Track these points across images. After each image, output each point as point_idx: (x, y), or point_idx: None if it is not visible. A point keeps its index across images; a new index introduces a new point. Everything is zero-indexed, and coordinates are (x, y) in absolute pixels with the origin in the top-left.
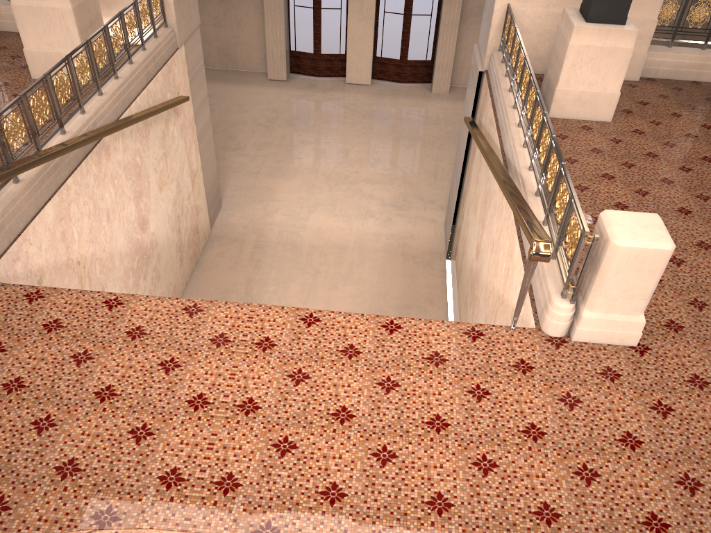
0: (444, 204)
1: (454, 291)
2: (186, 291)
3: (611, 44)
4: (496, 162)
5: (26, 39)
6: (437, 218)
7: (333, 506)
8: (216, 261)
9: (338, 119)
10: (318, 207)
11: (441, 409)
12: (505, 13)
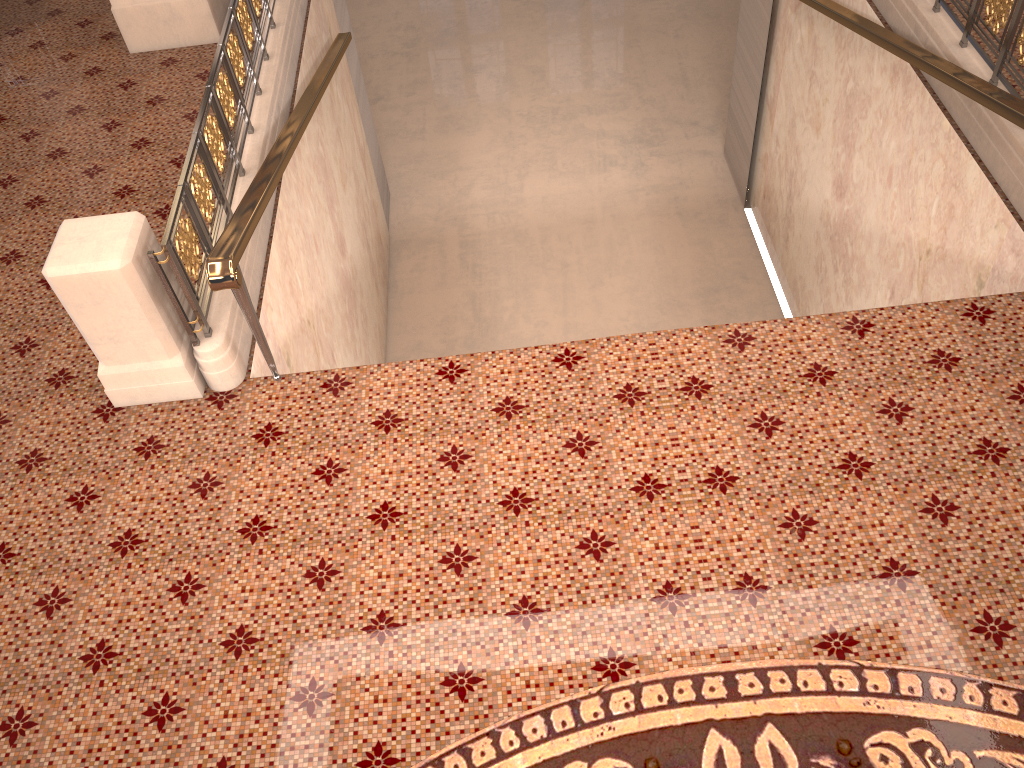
0: (713, 123)
1: (775, 253)
2: (389, 331)
3: None
4: (906, 45)
5: None
6: (710, 148)
7: (906, 590)
8: (415, 279)
9: (509, 21)
10: (530, 167)
11: (986, 429)
12: None
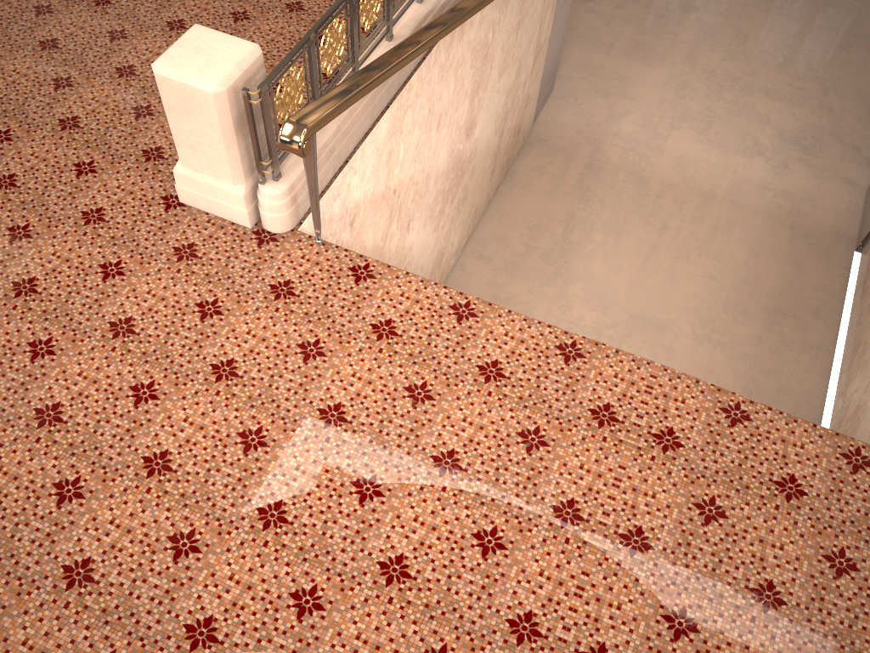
0: None
1: (857, 307)
2: (486, 213)
3: None
4: None
5: None
6: (856, 180)
7: None
8: (532, 178)
9: None
10: (685, 122)
11: None
12: None
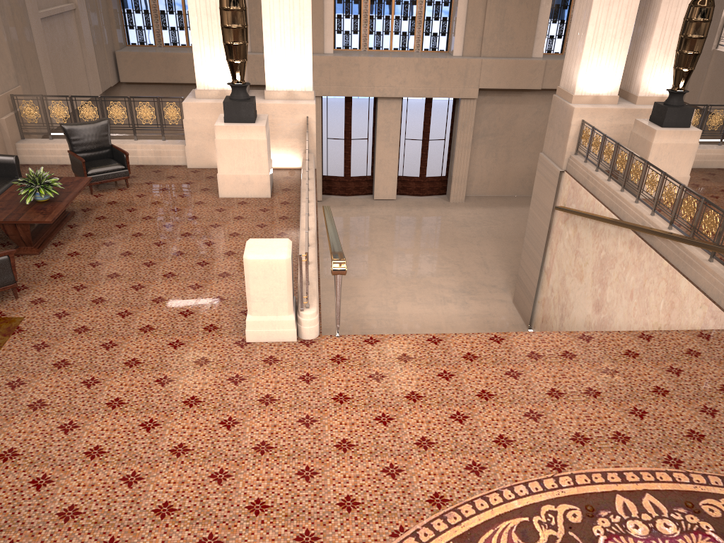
0: (505, 287)
1: None
2: None
3: (682, 141)
4: (641, 226)
5: (221, 166)
6: (504, 299)
7: (702, 442)
8: None
9: (382, 228)
10: (400, 298)
11: (722, 381)
12: (579, 127)
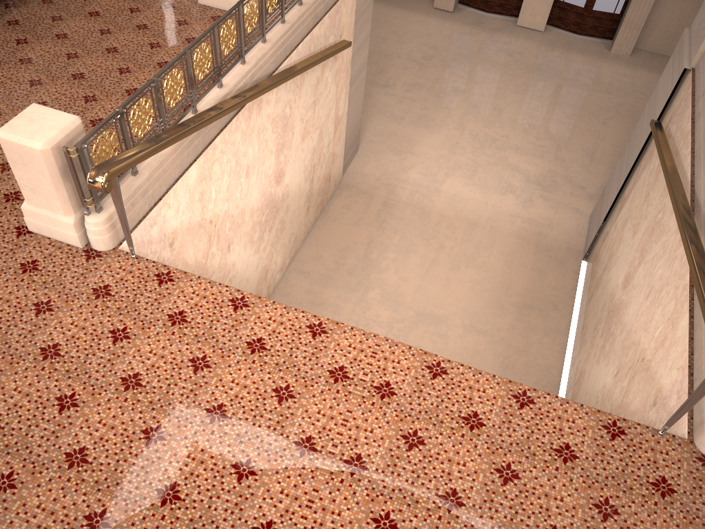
0: (595, 193)
1: (583, 301)
2: (306, 240)
3: None
4: (684, 210)
5: None
6: (582, 209)
7: None
8: (342, 213)
9: (499, 69)
10: (457, 171)
11: (560, 520)
12: None
